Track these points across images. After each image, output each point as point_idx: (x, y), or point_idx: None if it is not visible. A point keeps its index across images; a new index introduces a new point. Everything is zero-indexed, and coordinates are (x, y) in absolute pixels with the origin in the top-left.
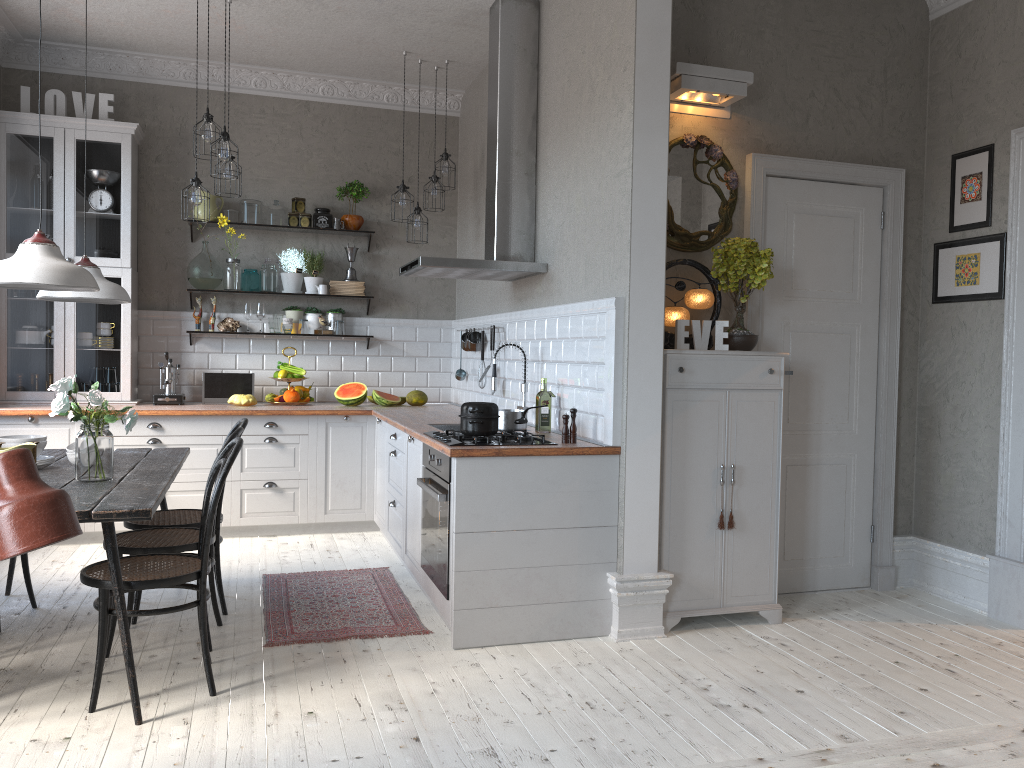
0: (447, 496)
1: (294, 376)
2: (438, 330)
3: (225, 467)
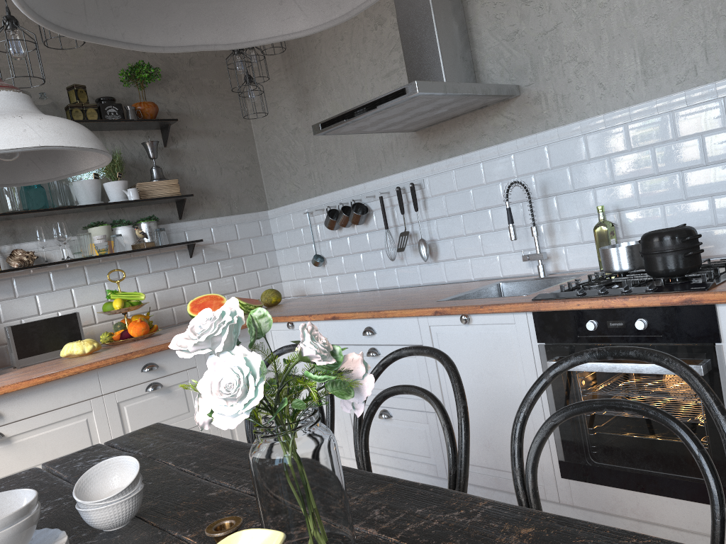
0: (714, 364)
1: (132, 303)
2: (257, 223)
3: (723, 412)
